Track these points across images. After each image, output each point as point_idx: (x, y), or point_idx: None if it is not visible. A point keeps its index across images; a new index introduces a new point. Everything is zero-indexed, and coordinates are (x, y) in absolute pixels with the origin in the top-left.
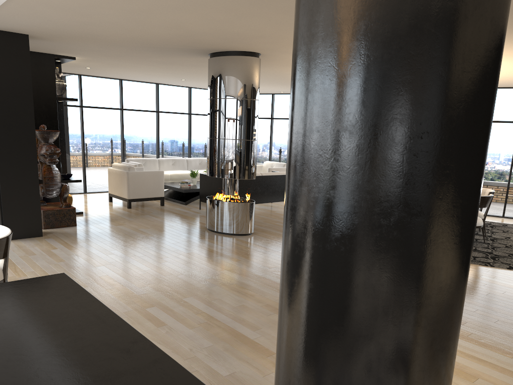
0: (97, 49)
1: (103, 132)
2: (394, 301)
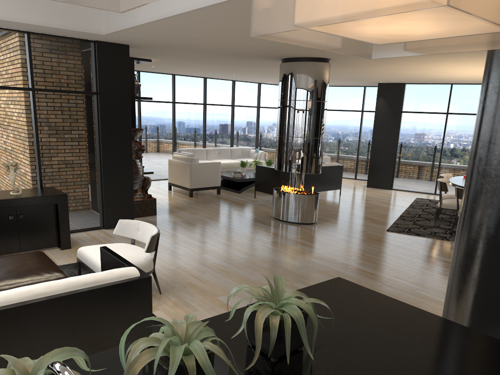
0: (179, 55)
1: (157, 124)
2: None
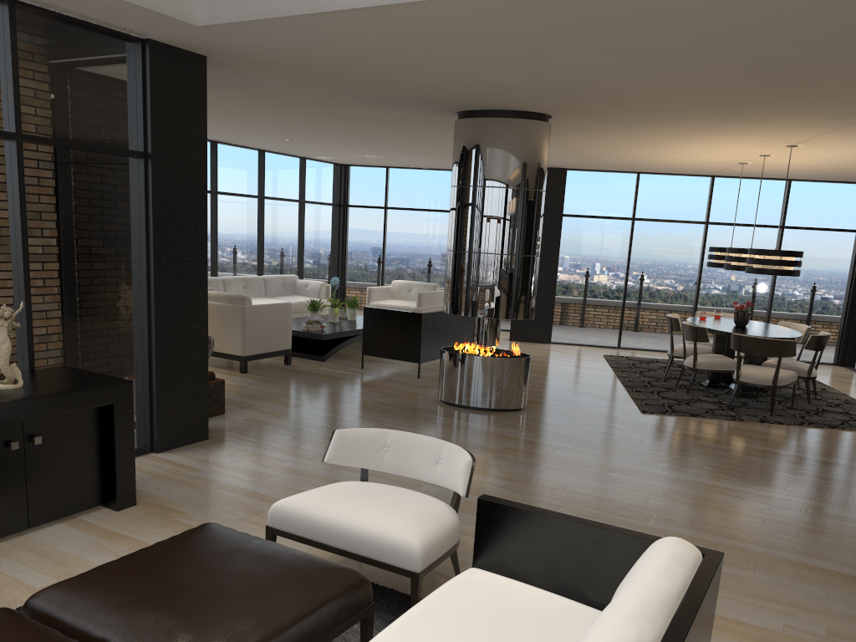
0: (270, 88)
1: None
2: None
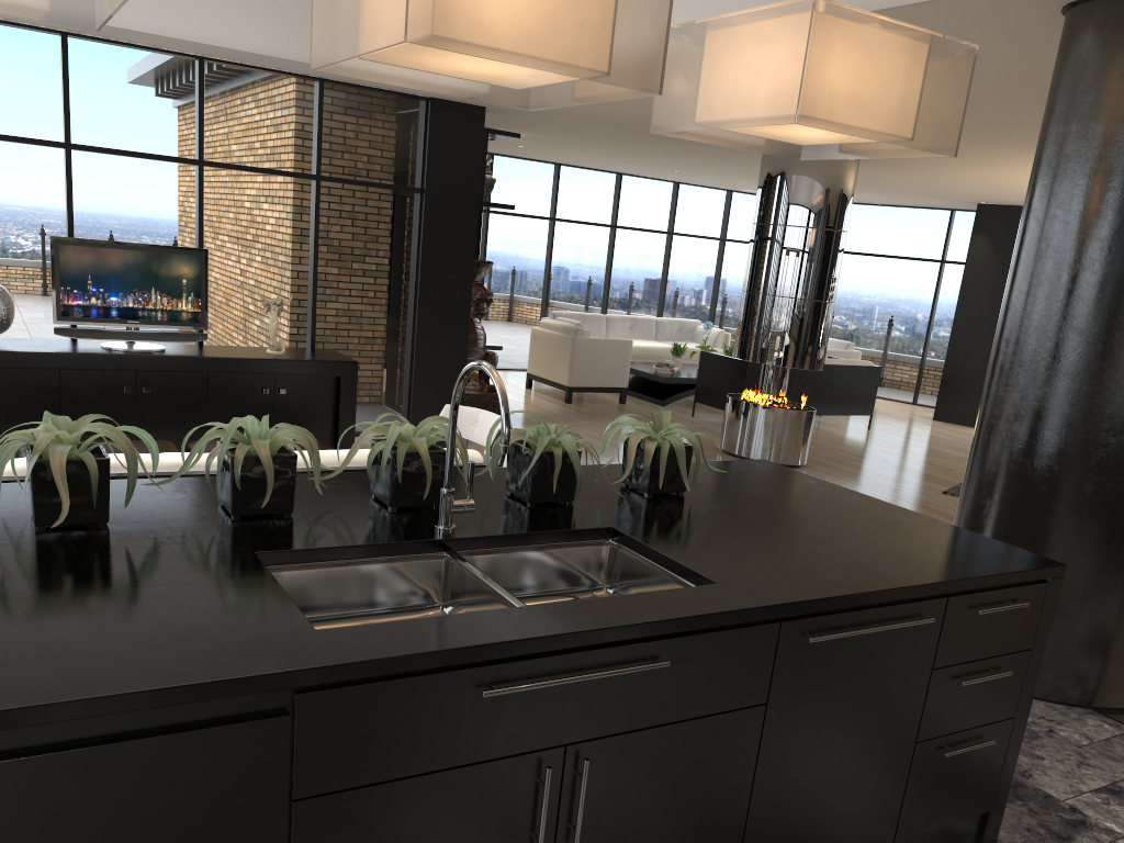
0: (573, 128)
1: (516, 260)
2: (1112, 534)
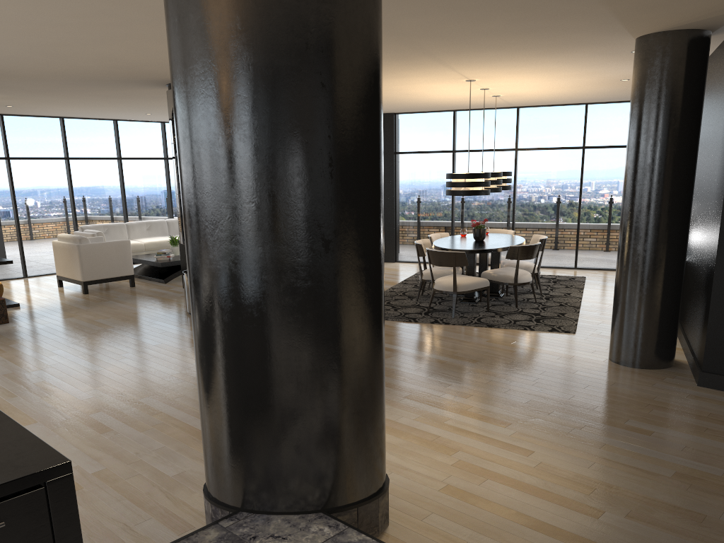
0: (13, 85)
1: (43, 192)
2: (297, 367)
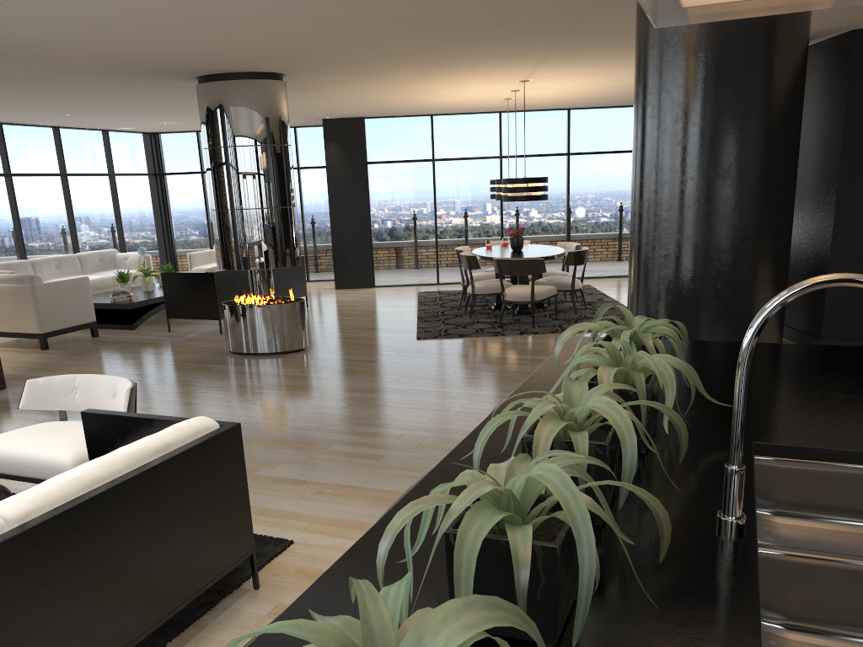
0: None
1: None
2: None
